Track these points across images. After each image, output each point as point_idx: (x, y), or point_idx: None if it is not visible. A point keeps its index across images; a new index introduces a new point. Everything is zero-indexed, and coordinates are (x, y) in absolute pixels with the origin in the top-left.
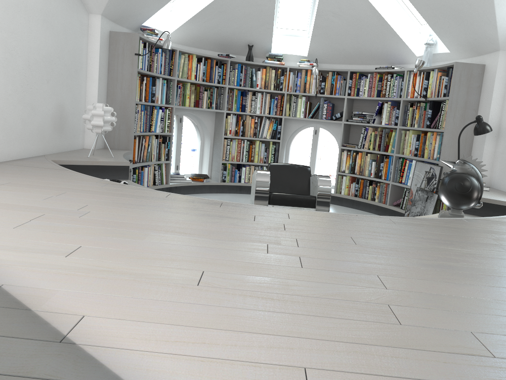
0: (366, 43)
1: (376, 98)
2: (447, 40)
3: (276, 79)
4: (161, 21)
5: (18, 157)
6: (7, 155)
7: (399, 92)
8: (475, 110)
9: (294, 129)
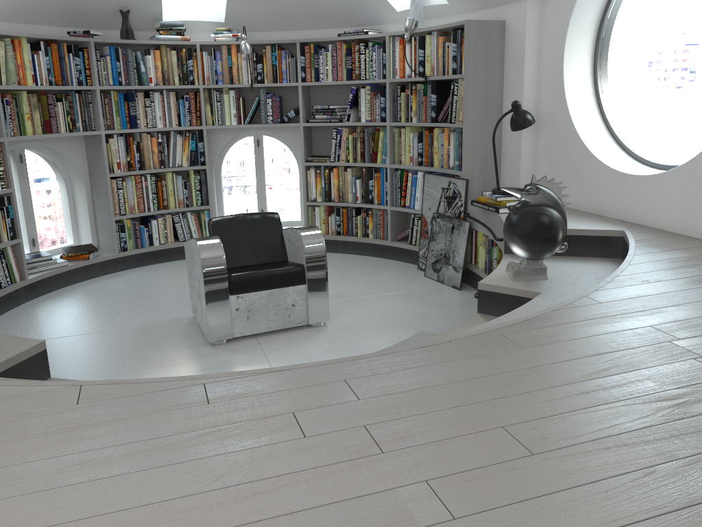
0: None
1: (348, 82)
2: None
3: (181, 66)
4: None
5: None
6: None
7: (381, 70)
8: (500, 90)
9: (224, 144)
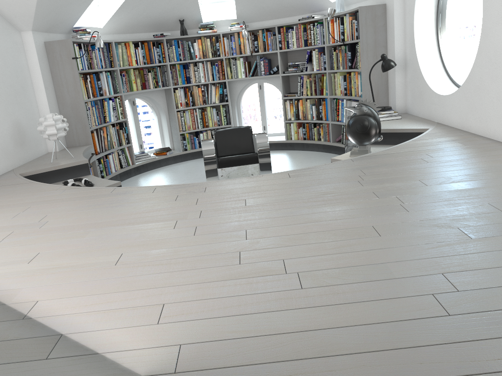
0: None
1: (304, 47)
2: None
3: (212, 47)
4: (91, 17)
5: None
6: None
7: (322, 39)
8: (385, 47)
9: (240, 89)
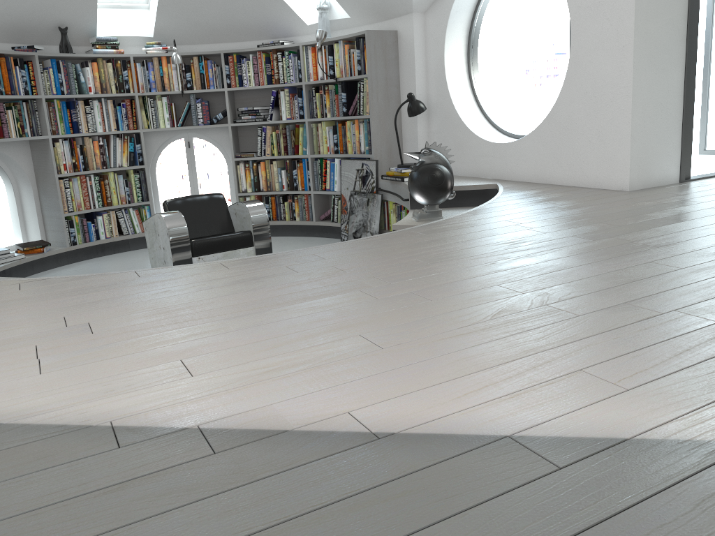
0: (238, 12)
1: (269, 86)
2: (348, 3)
3: (117, 77)
4: None
5: None
6: None
7: (297, 74)
8: (397, 87)
9: (158, 146)
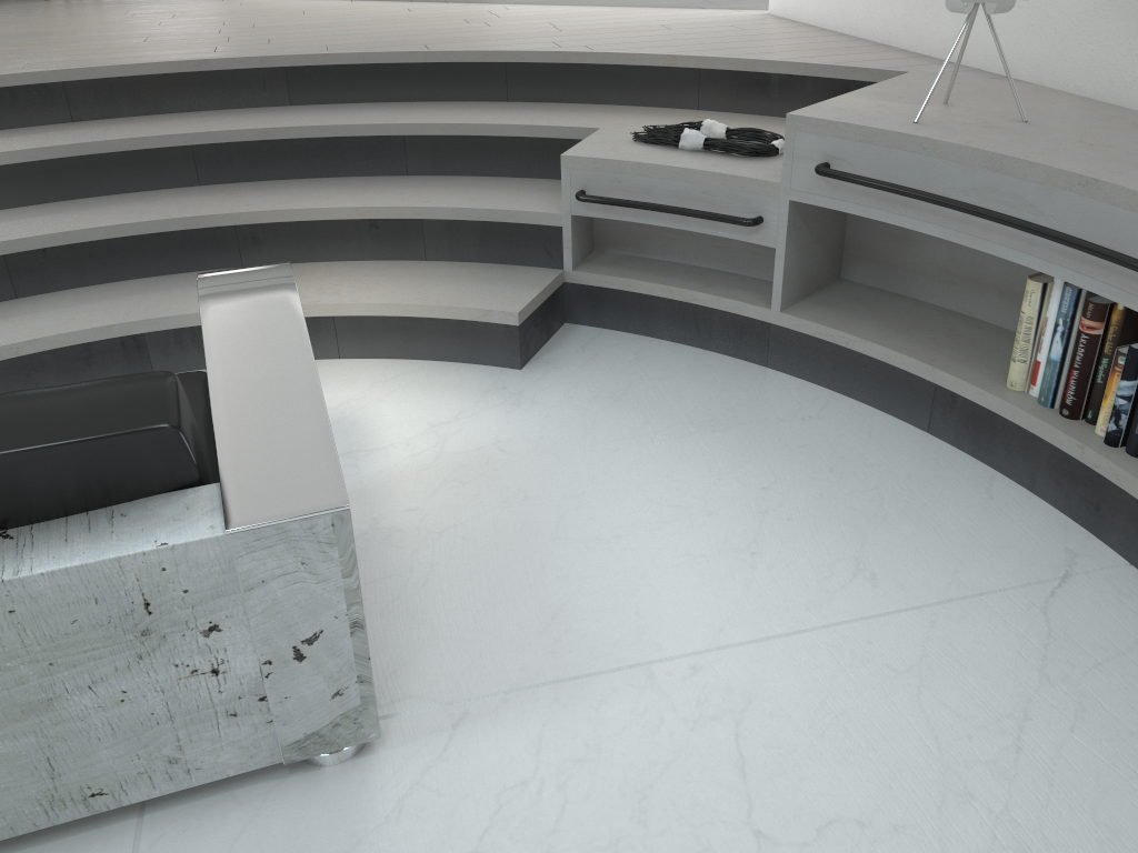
0: None
1: None
2: None
3: None
4: None
5: (946, 54)
6: (919, 39)
7: None
8: None
9: None
